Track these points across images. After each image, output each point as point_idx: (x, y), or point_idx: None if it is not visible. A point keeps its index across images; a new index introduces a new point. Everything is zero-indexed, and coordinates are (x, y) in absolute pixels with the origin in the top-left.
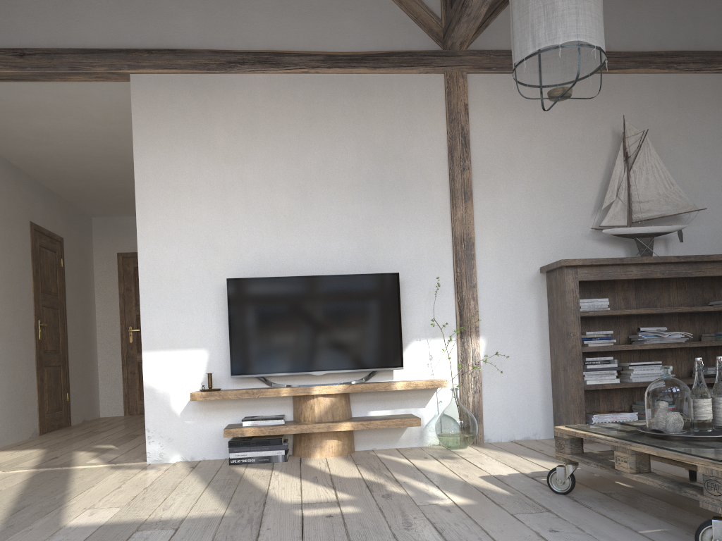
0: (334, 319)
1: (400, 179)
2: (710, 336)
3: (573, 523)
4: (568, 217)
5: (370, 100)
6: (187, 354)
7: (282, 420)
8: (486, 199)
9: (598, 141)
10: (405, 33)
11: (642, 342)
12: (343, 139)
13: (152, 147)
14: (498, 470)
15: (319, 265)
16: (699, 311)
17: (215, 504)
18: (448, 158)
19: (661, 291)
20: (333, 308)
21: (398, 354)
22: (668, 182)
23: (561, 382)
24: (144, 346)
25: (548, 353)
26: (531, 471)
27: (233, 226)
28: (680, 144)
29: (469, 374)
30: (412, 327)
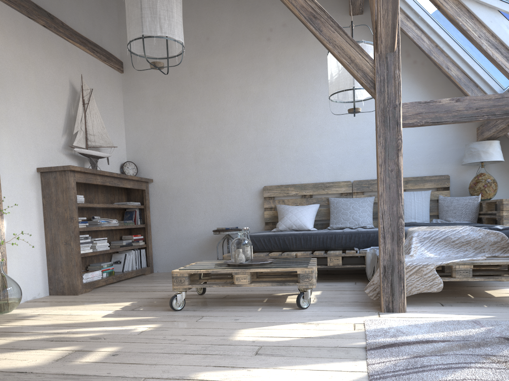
0: None
1: None
2: (120, 222)
3: (230, 315)
4: (50, 134)
5: None
6: None
7: None
8: (1, 105)
9: (63, 85)
10: None
11: (98, 225)
12: None
13: None
14: (98, 313)
15: None
16: (121, 207)
17: None
18: None
19: (95, 194)
20: None
21: None
22: (102, 126)
23: (61, 253)
24: None
25: (43, 233)
26: (118, 308)
27: None
28: (98, 103)
29: None
30: None
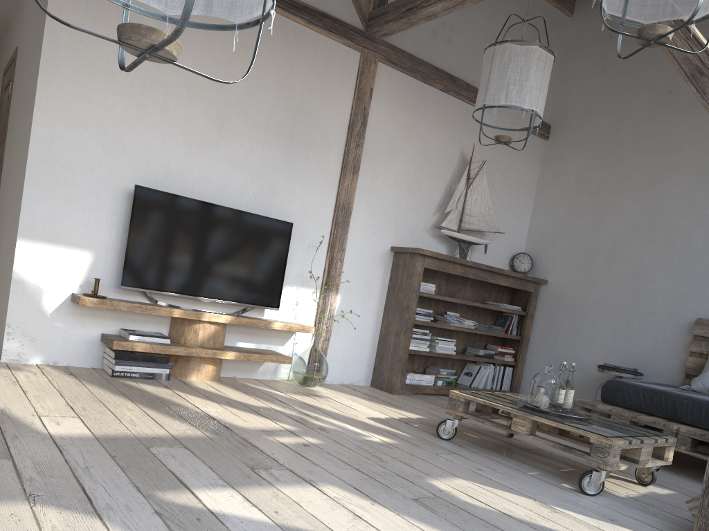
0: (230, 252)
1: (306, 135)
2: (484, 326)
3: (483, 464)
4: (418, 211)
5: (298, 51)
6: (69, 252)
7: (168, 340)
8: (367, 177)
9: (450, 156)
10: (339, 1)
11: (447, 323)
12: (268, 79)
13: (72, 9)
14: (372, 413)
15: (221, 195)
16: (486, 308)
17: (179, 424)
18: (347, 130)
19: (461, 286)
20: (231, 241)
21: (277, 296)
22: (488, 205)
23: (390, 344)
24: (21, 232)
25: (381, 318)
26: (397, 417)
27: (146, 129)
28: (496, 178)
29: (324, 324)
30: (288, 273)
